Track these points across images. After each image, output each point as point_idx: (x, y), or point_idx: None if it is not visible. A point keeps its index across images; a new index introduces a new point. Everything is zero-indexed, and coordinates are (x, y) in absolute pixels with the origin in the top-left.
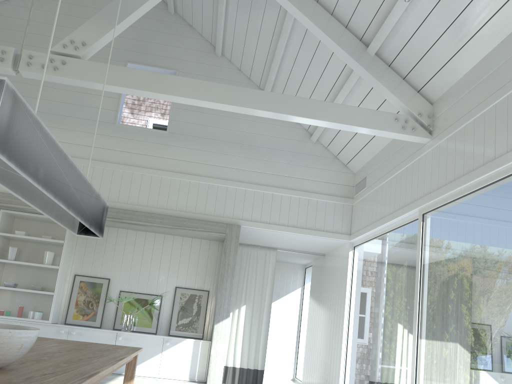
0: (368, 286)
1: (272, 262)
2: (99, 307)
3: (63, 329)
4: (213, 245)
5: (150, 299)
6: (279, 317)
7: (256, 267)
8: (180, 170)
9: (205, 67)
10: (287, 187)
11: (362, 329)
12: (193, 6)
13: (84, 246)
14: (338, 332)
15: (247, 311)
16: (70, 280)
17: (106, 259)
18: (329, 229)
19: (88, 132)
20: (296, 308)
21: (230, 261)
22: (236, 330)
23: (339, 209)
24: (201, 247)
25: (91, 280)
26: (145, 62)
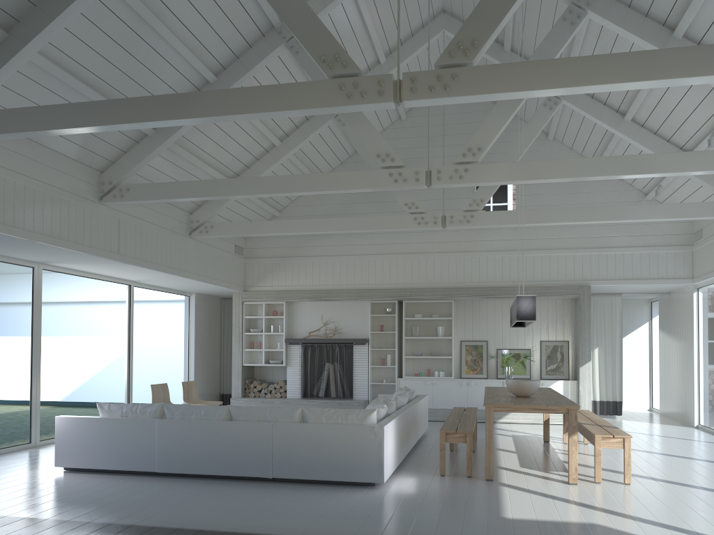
0: (712, 323)
1: (618, 306)
2: (483, 363)
3: (463, 382)
4: (566, 303)
5: (521, 352)
6: (628, 353)
7: (603, 313)
8: (532, 247)
9: (540, 154)
10: (628, 245)
11: (709, 359)
12: (526, 110)
13: (463, 318)
14: (689, 363)
15: (600, 352)
16: (458, 345)
17: (481, 326)
18: (672, 276)
19: (455, 230)
20: (645, 342)
21: (585, 316)
22: (592, 370)
23: (679, 256)
24: (556, 306)
25: (473, 343)
26: (488, 161)
